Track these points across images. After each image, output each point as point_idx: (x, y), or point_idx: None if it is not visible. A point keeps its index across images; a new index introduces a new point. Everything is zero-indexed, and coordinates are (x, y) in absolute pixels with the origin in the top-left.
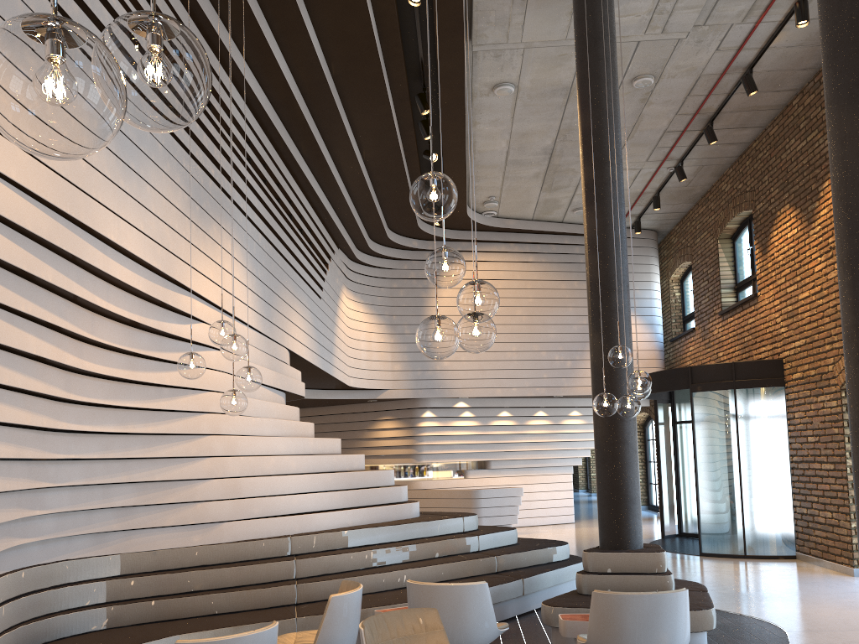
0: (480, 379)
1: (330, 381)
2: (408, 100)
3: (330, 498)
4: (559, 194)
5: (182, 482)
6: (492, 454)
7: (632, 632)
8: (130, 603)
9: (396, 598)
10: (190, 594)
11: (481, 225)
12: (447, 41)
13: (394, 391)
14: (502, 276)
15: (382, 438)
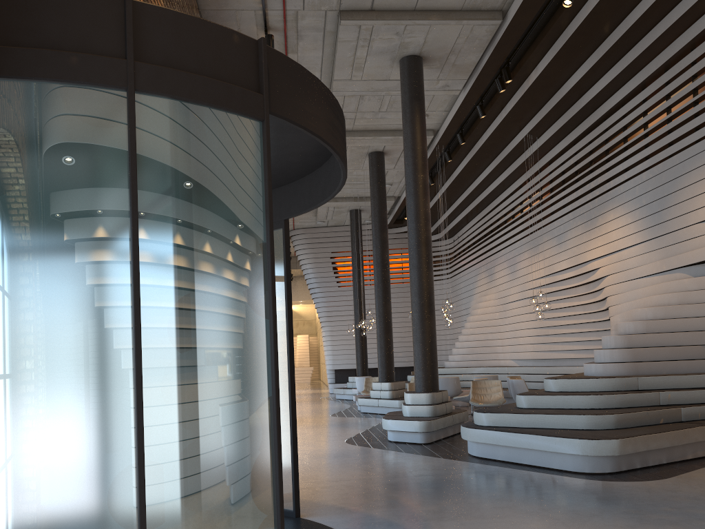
0: None
1: None
2: None
3: None
4: None
5: None
6: None
7: None
8: None
9: None
10: None
11: None
12: (512, 36)
13: None
14: None
15: None
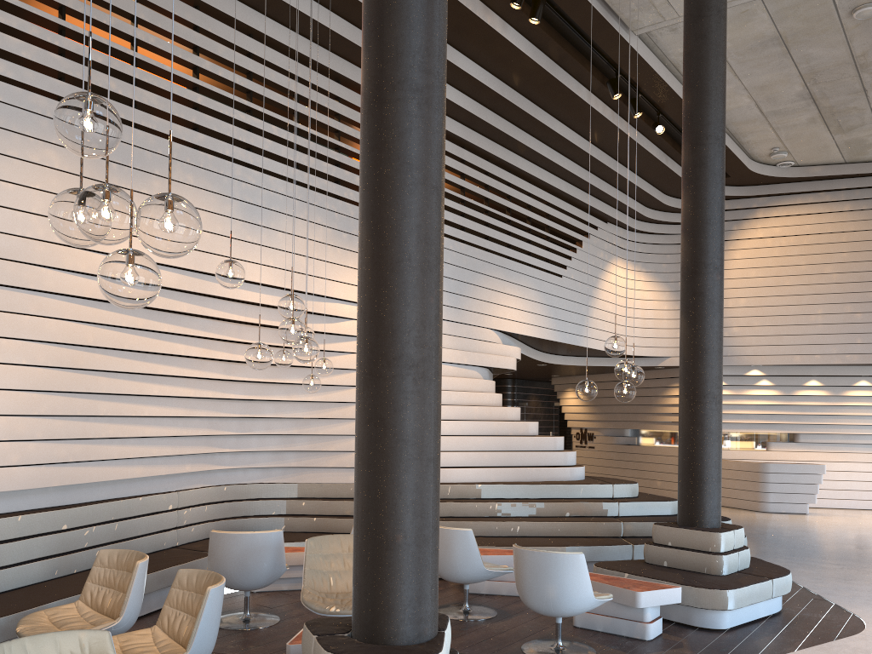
0: (774, 345)
1: (594, 351)
2: (604, 86)
3: (478, 457)
4: (859, 133)
5: (341, 436)
6: (800, 427)
7: (528, 580)
8: (300, 517)
9: (493, 542)
10: (342, 516)
11: (776, 177)
12: (601, 35)
13: (677, 358)
14: (808, 230)
15: (674, 405)
